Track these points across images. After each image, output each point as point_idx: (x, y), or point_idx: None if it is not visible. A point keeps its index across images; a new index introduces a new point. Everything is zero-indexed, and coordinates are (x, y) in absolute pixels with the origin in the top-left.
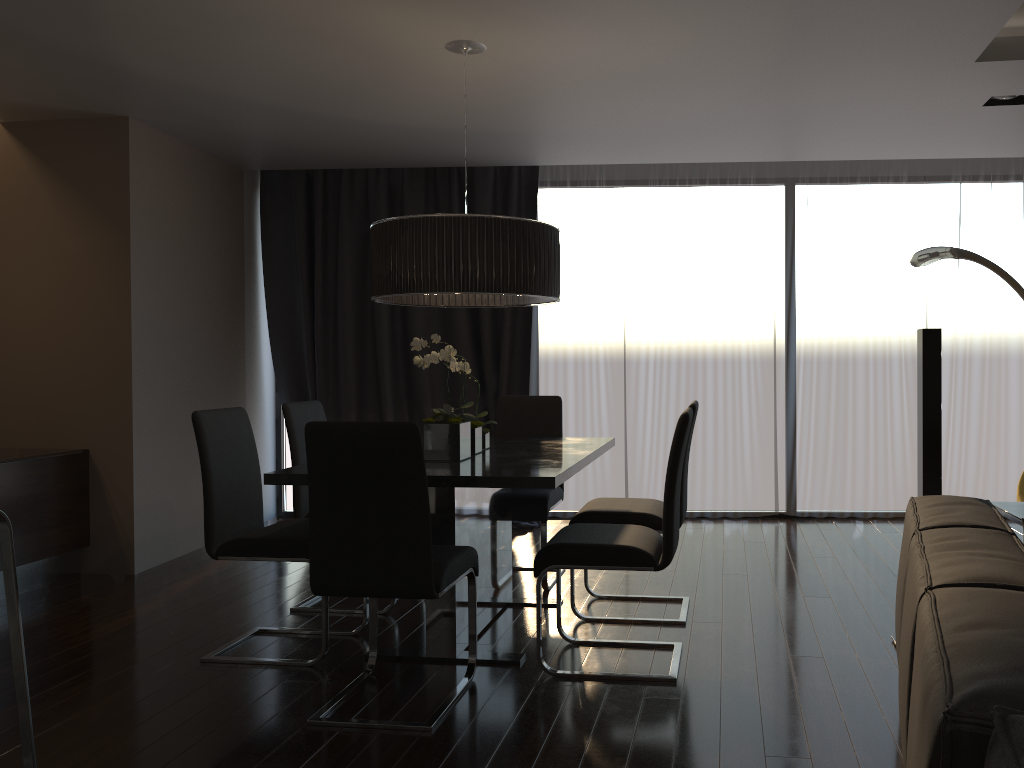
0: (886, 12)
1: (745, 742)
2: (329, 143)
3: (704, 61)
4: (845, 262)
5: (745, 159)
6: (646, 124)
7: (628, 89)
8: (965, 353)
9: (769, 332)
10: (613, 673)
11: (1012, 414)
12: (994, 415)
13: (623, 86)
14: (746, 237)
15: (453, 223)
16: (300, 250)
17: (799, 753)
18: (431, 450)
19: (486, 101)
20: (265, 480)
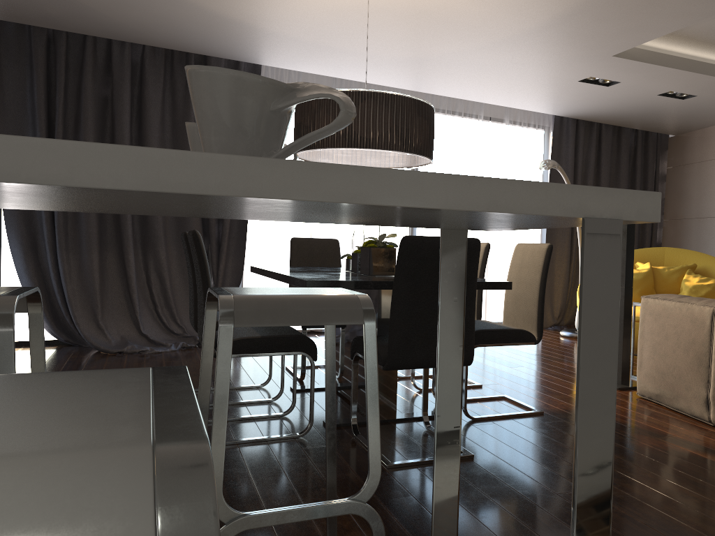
0: (619, 18)
1: (636, 434)
2: (126, 13)
3: (492, 21)
4: (448, 165)
5: (412, 88)
6: (392, 52)
7: (421, 27)
8: None
9: None
10: (506, 413)
11: None
12: None
13: (422, 24)
14: None
15: (401, 101)
16: (40, 102)
17: (667, 434)
18: (375, 267)
19: (315, 11)
20: (307, 286)
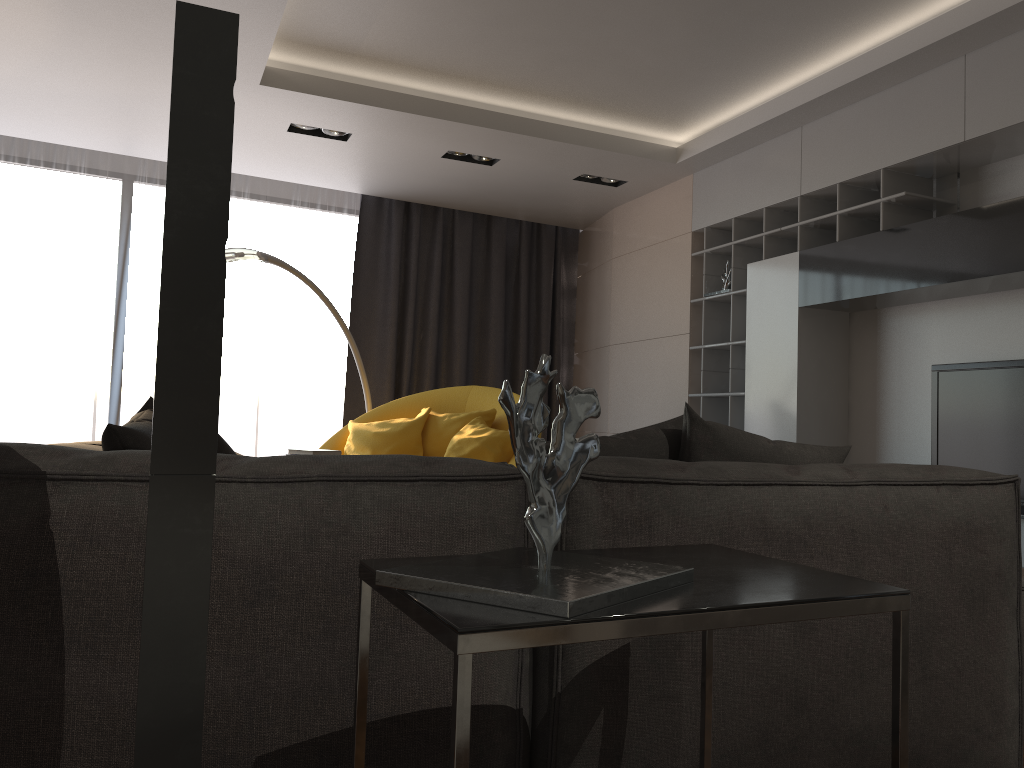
0: (154, 13)
1: None
2: None
3: None
4: None
5: (67, 142)
6: None
7: None
8: (297, 360)
9: (94, 325)
10: None
11: (337, 417)
12: (321, 417)
13: None
14: (72, 225)
15: None
16: None
17: None
18: None
19: None
20: None
